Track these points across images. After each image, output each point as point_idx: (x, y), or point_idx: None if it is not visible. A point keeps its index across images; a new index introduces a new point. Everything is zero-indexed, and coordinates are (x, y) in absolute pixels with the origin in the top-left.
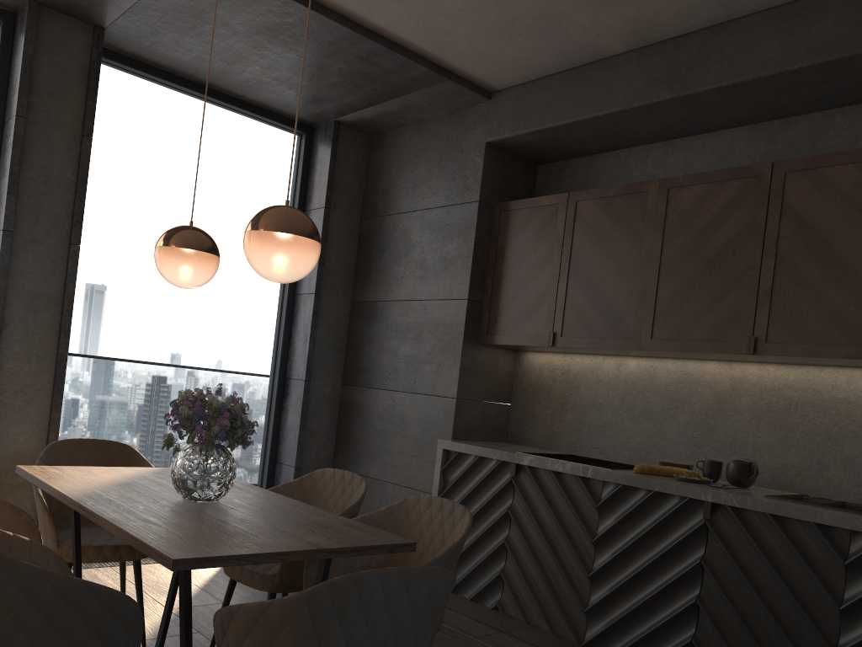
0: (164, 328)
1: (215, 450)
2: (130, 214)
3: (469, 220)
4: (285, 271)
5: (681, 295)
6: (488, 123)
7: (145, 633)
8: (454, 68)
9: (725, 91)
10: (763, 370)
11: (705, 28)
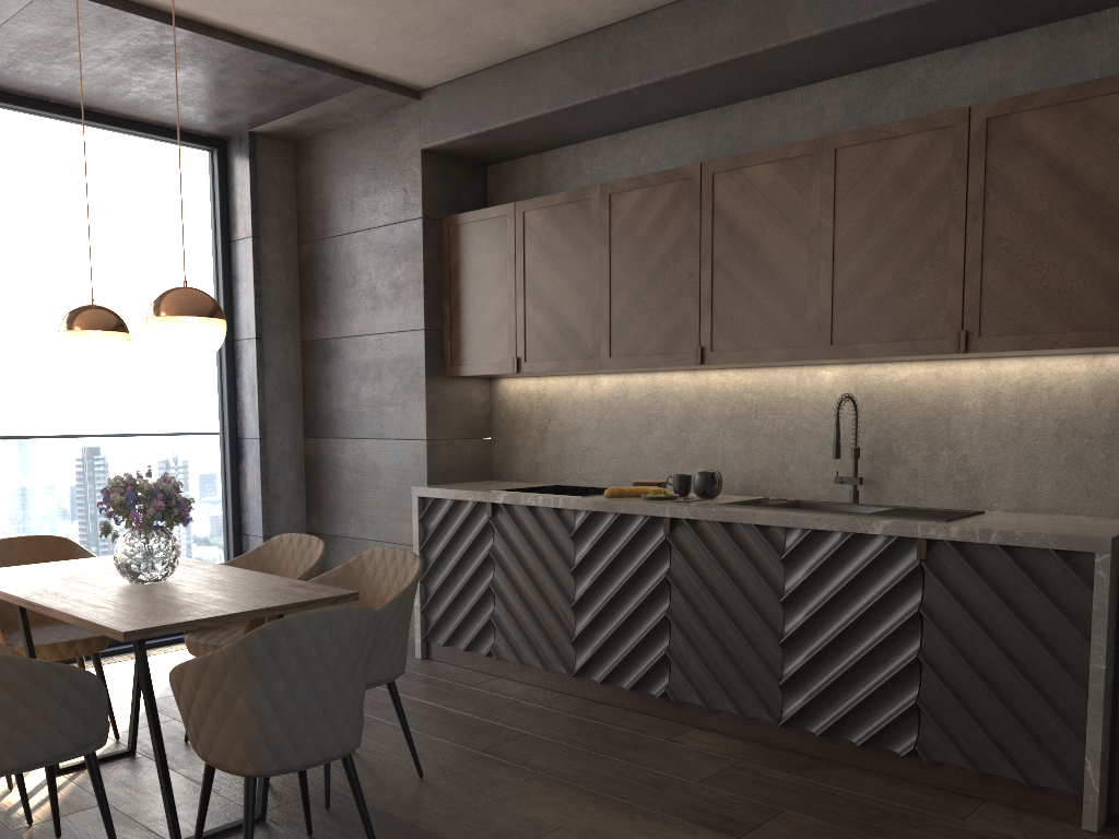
0: (84, 400)
1: (154, 531)
2: (21, 274)
3: (415, 240)
4: (193, 352)
5: (633, 308)
6: (421, 127)
7: (116, 726)
8: (371, 72)
9: (648, 89)
10: (725, 376)
11: (621, 20)
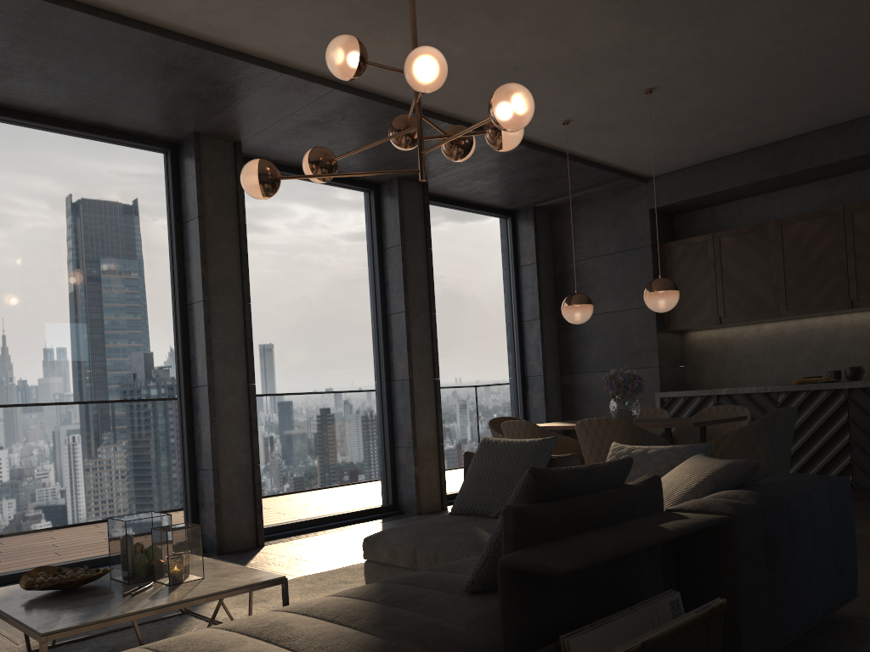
0: (463, 356)
1: (631, 395)
2: (438, 289)
3: (645, 257)
4: (670, 306)
5: (800, 283)
6: (648, 197)
7: None
8: (631, 171)
9: (808, 170)
10: (852, 316)
11: (790, 137)
